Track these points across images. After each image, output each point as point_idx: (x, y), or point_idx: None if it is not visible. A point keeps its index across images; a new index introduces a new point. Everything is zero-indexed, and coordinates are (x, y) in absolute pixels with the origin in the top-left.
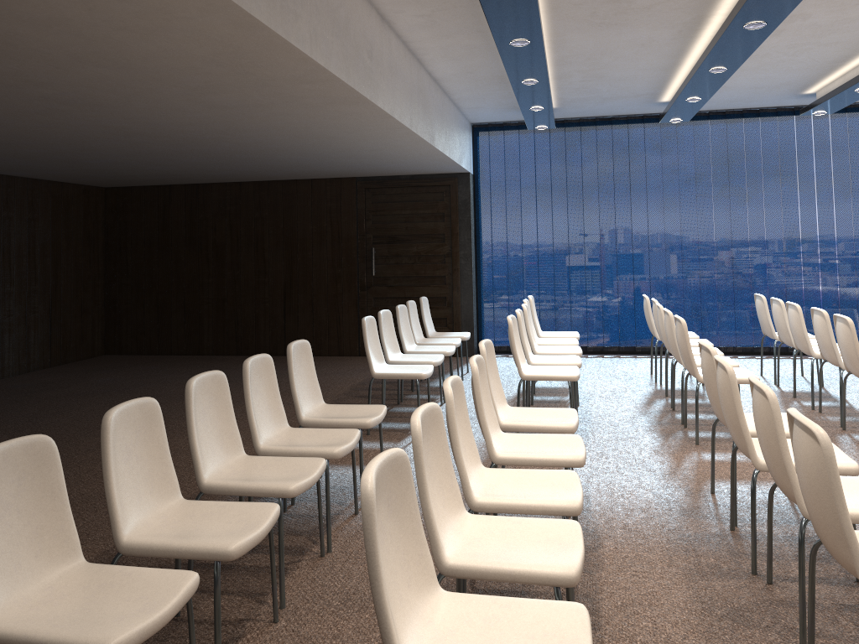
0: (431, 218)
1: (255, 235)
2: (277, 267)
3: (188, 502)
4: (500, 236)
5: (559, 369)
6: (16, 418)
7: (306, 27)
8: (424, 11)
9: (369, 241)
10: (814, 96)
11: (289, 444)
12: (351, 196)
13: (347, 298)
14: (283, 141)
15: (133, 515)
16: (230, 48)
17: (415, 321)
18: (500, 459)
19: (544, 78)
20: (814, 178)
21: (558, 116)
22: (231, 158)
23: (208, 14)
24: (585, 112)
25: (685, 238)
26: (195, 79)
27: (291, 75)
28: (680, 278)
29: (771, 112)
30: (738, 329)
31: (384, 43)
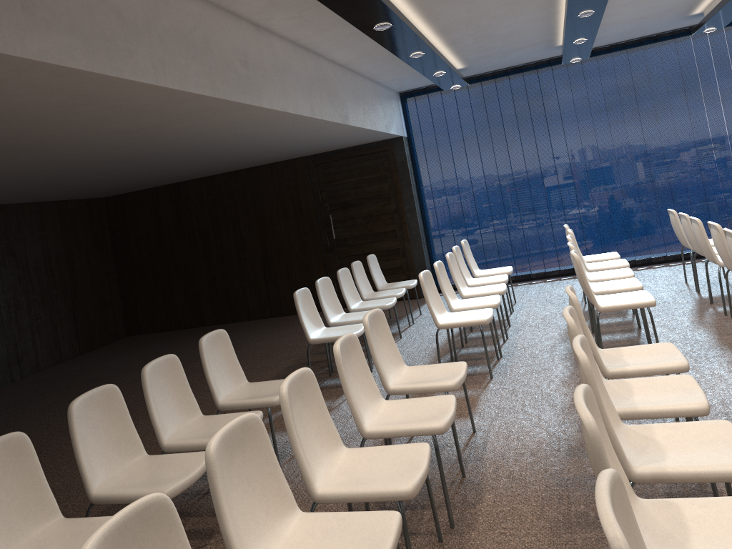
0: (376, 181)
1: (231, 218)
2: (253, 243)
3: (65, 521)
4: (439, 188)
5: (474, 313)
6: (33, 411)
7: (147, 59)
8: (292, 13)
9: (326, 210)
10: (703, 14)
11: (194, 436)
12: (304, 173)
13: (316, 261)
14: (212, 144)
15: (1, 547)
16: (77, 92)
17: (363, 278)
18: (369, 433)
19: (428, 49)
20: (719, 89)
21: (472, 73)
22: (183, 162)
23: (24, 72)
24: (495, 66)
25: (605, 164)
26: (77, 118)
27: (158, 100)
28: (606, 201)
29: (668, 36)
30: (666, 240)
31: (264, 48)
